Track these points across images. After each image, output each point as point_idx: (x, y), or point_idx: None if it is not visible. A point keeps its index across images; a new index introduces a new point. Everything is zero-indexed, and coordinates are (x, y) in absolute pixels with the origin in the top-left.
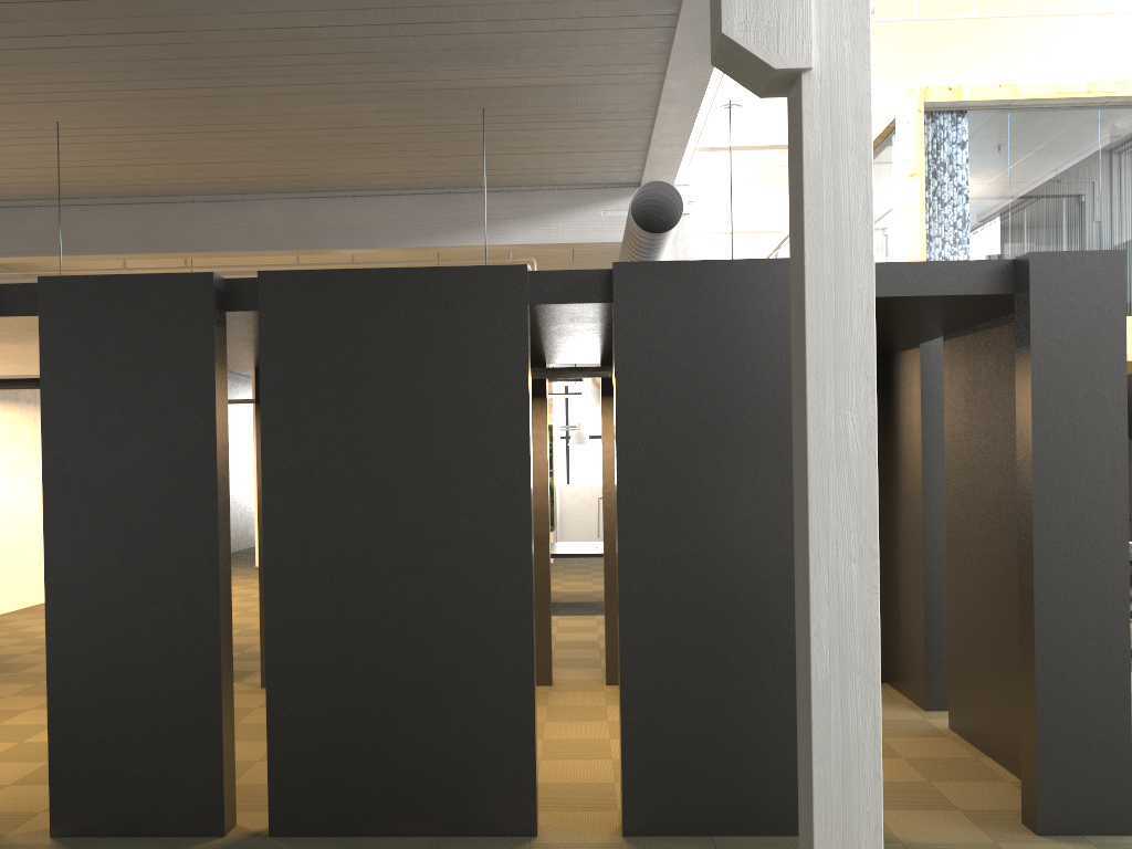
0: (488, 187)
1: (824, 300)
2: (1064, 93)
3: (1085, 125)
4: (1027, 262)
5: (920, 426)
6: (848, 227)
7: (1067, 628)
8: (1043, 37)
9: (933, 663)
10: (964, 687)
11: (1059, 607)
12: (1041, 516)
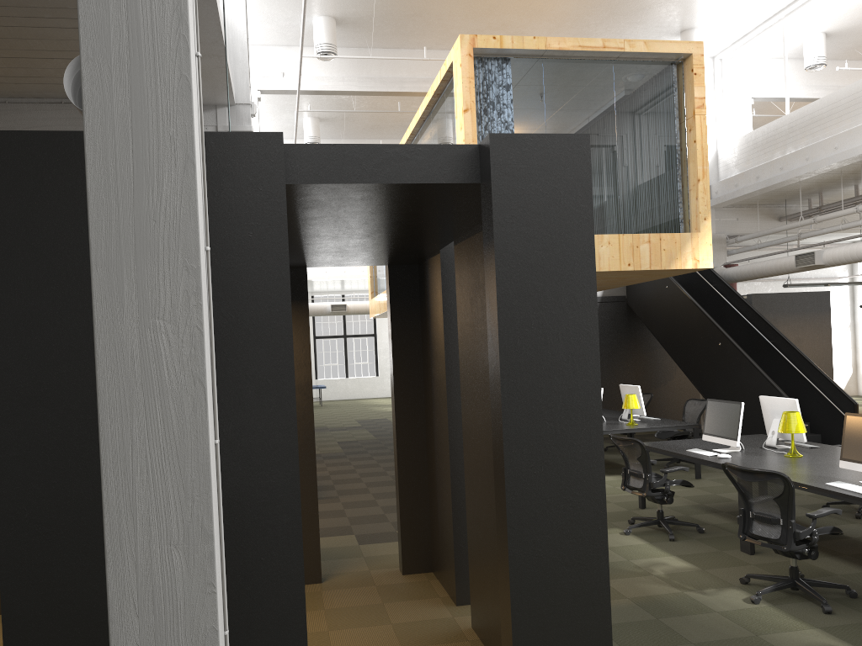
0: (46, 98)
1: (116, 150)
2: (585, 47)
3: (602, 75)
4: (488, 145)
5: (443, 329)
6: (150, 39)
7: (543, 557)
8: (574, 9)
9: (462, 559)
10: (480, 590)
11: (534, 534)
12: (512, 433)
